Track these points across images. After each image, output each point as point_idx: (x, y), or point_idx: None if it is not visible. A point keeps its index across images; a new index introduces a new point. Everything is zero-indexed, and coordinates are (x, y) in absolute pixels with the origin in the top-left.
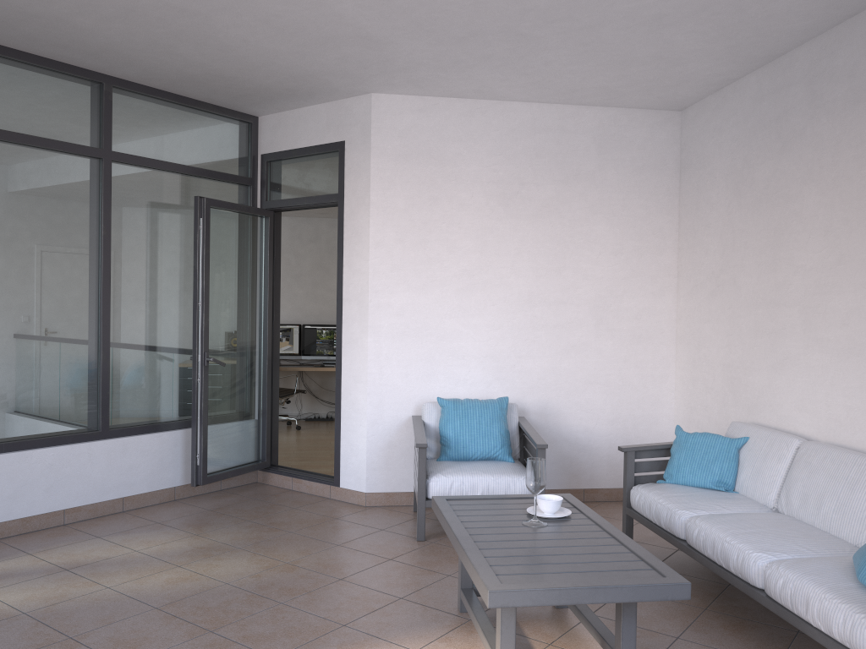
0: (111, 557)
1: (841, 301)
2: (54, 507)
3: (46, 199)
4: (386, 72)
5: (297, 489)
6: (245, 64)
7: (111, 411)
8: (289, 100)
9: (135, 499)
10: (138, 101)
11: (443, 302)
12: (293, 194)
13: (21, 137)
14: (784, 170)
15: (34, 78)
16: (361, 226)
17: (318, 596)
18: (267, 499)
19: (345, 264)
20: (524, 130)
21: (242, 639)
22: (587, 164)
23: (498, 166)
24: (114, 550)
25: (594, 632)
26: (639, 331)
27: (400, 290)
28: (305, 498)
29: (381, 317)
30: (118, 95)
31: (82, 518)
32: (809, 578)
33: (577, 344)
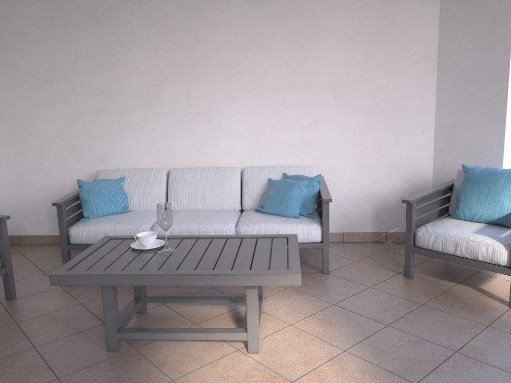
0: None
1: (173, 89)
2: None
3: None
4: None
5: None
6: None
7: None
8: None
9: None
10: None
11: None
12: None
13: None
14: (112, 4)
15: None
16: None
17: None
18: None
19: None
20: None
21: None
22: None
23: None
24: None
25: (218, 299)
26: None
27: None
28: None
29: None
30: None
31: None
32: (270, 223)
33: None
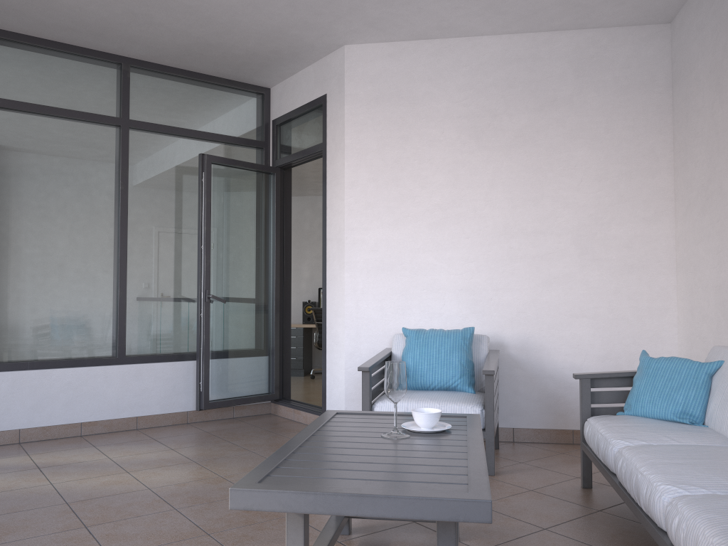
0: (84, 461)
1: None
2: (72, 420)
3: (71, 160)
4: (340, 16)
5: (297, 420)
6: (218, 26)
7: (128, 340)
8: (281, 64)
9: (149, 419)
10: (154, 78)
11: (416, 237)
12: (293, 151)
13: (48, 109)
14: None
15: (60, 61)
16: (338, 169)
17: (215, 506)
18: (264, 426)
19: (328, 206)
20: (495, 63)
21: (103, 536)
22: (563, 89)
23: (468, 100)
24: (93, 456)
25: None
26: (631, 260)
27: (374, 226)
28: (298, 427)
29: (357, 253)
30: (136, 73)
31: (98, 431)
32: (706, 516)
33: (559, 275)
